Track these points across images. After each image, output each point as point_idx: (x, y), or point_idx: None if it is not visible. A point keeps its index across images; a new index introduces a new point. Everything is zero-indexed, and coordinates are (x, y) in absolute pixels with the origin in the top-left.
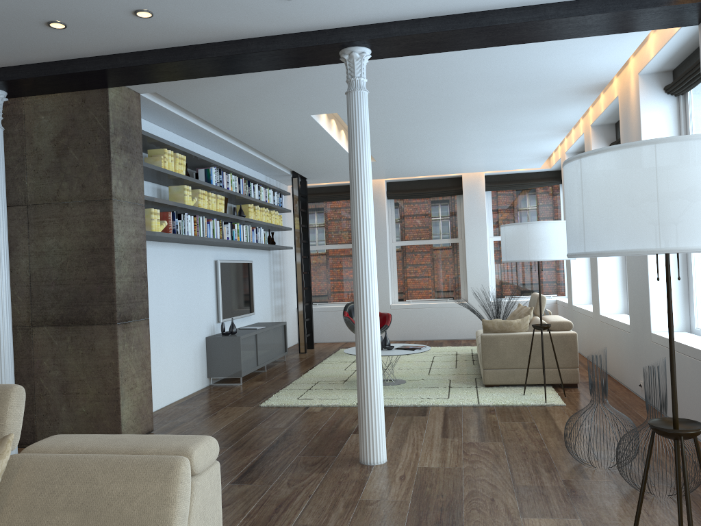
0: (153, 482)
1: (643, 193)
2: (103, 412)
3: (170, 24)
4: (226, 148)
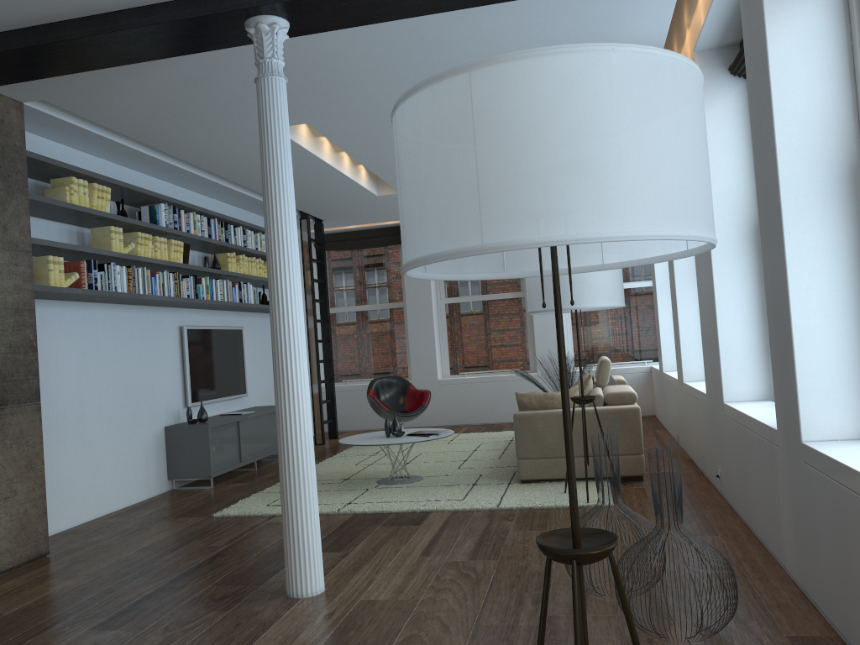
0: None
1: (457, 155)
2: None
3: None
4: (190, 181)
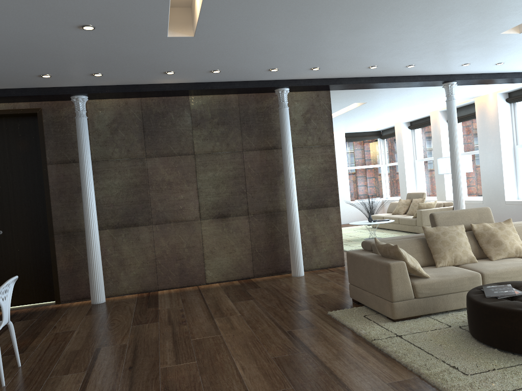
0: None
1: None
2: (334, 250)
3: (407, 69)
4: None
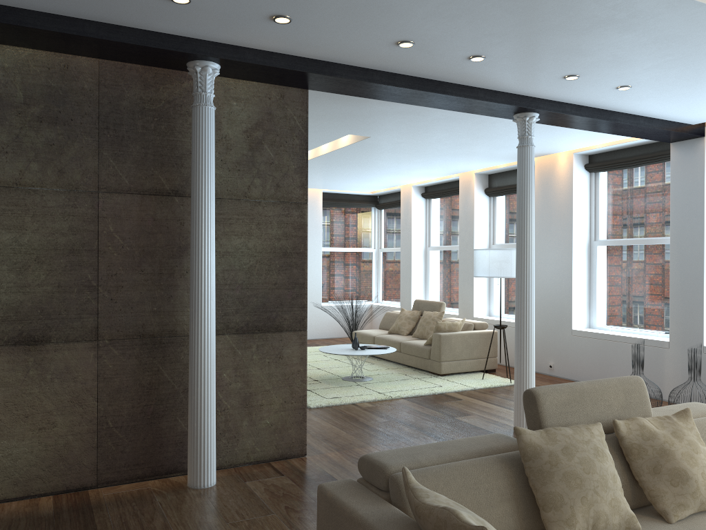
0: None
1: None
2: (288, 422)
3: (466, 67)
4: None
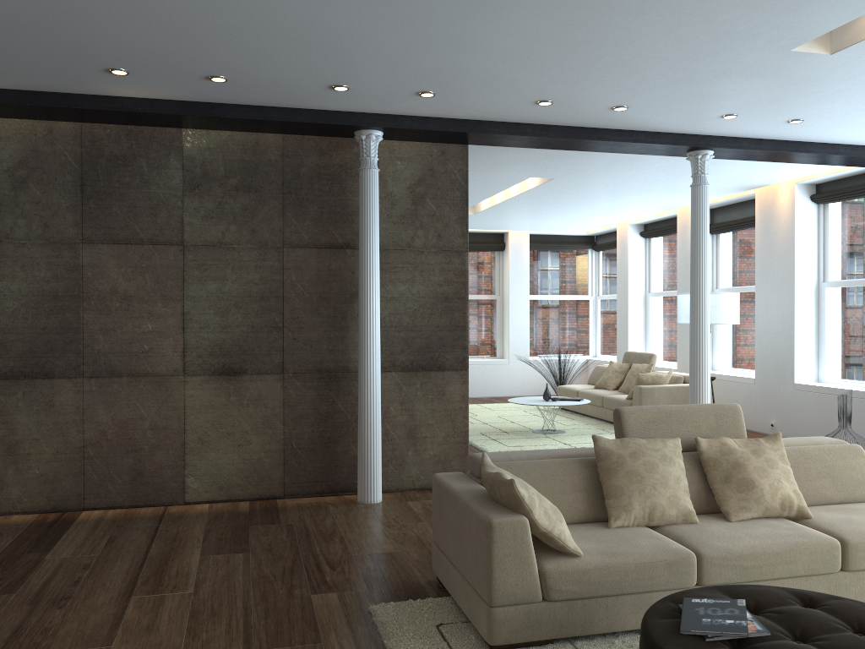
0: (857, 458)
1: None
2: (451, 454)
3: (615, 116)
4: None
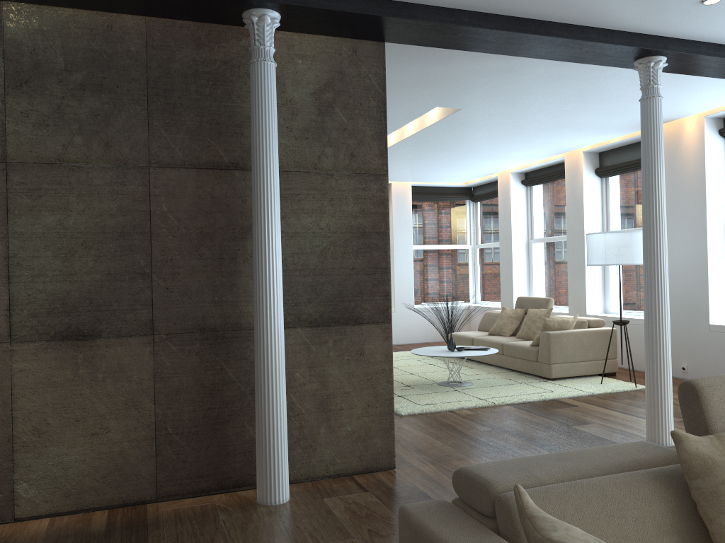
0: None
1: None
2: (373, 429)
3: None
4: None
